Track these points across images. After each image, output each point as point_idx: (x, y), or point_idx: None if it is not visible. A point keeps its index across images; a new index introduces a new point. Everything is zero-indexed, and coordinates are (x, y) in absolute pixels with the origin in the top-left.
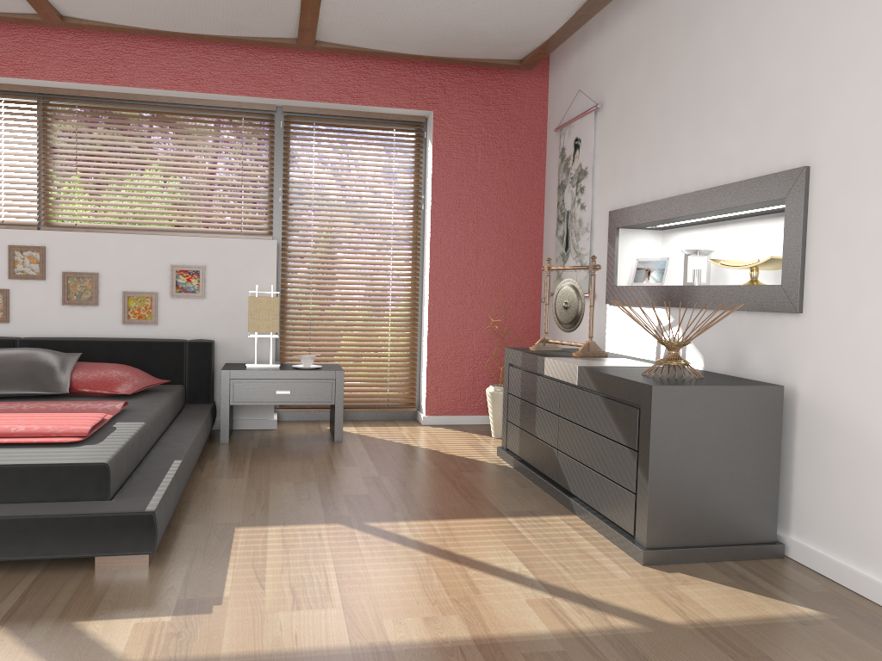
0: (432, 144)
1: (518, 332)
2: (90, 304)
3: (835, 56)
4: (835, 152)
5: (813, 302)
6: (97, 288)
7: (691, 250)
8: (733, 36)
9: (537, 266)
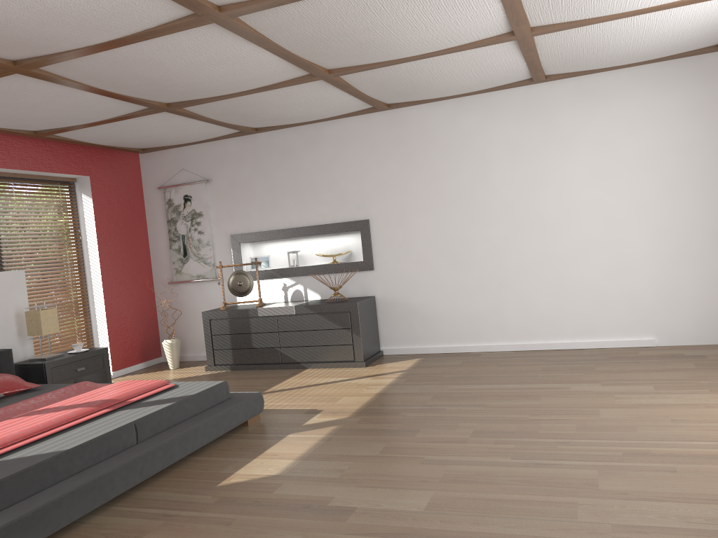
0: (92, 197)
1: (147, 309)
2: None
3: (375, 183)
4: (380, 215)
5: (378, 265)
6: None
7: (295, 251)
8: (317, 166)
9: (149, 268)
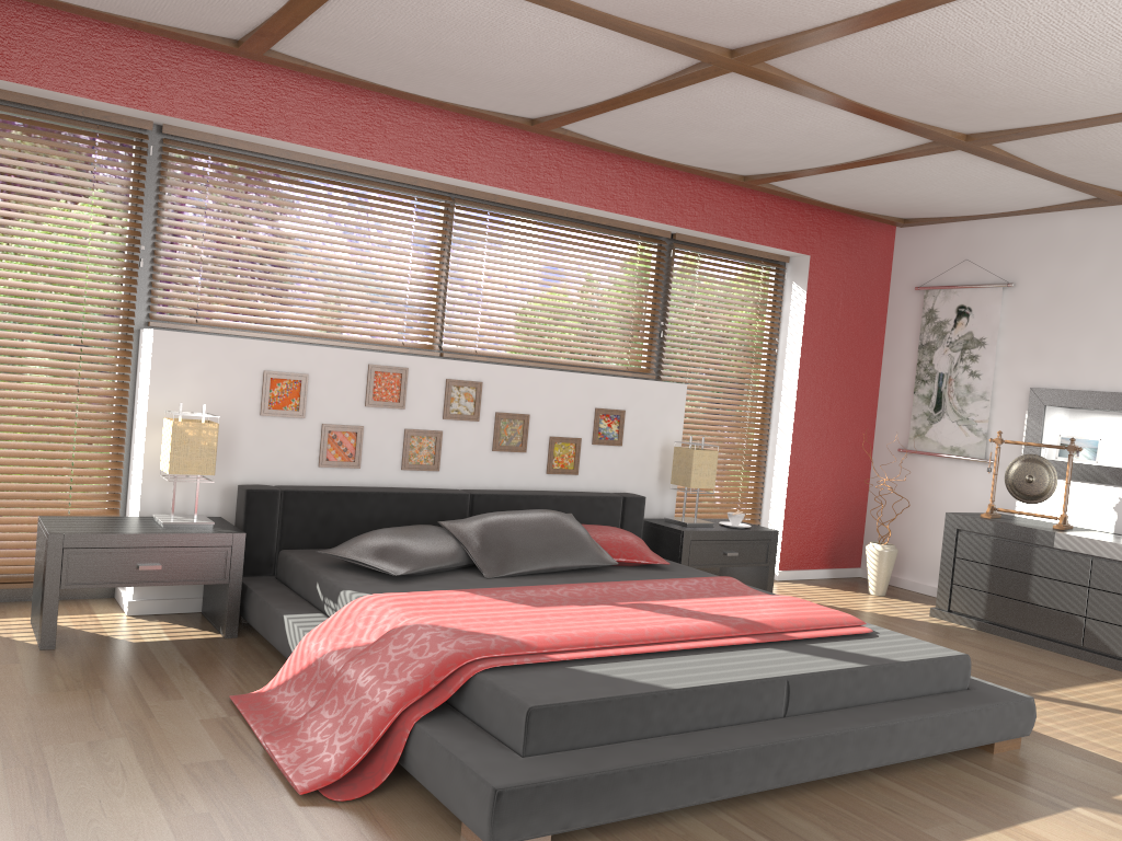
0: (806, 289)
1: (854, 484)
2: (518, 450)
3: None
4: None
5: None
6: (527, 432)
7: None
8: None
9: (872, 418)
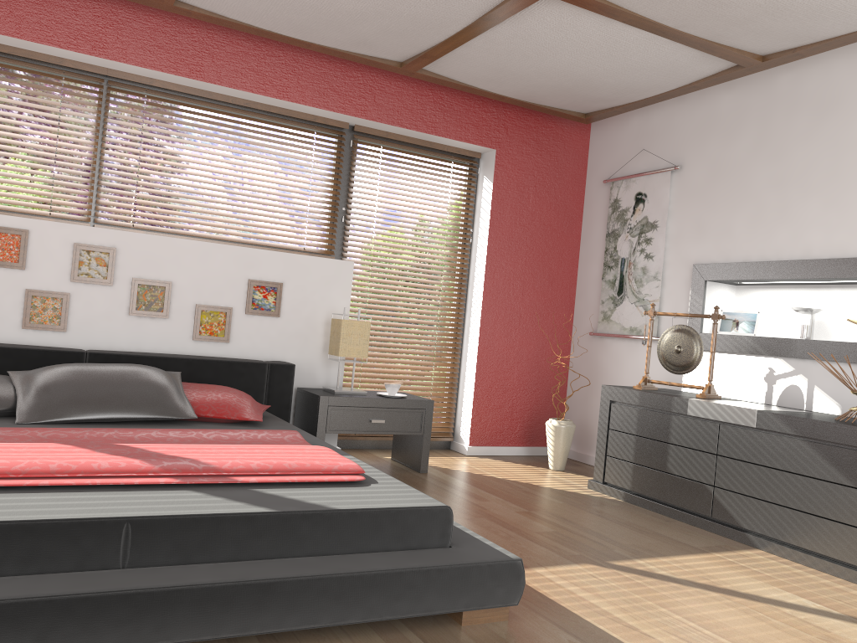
0: (493, 181)
1: (552, 367)
2: (159, 316)
3: None
4: None
5: None
6: (169, 299)
7: (806, 308)
8: None
9: (570, 305)
